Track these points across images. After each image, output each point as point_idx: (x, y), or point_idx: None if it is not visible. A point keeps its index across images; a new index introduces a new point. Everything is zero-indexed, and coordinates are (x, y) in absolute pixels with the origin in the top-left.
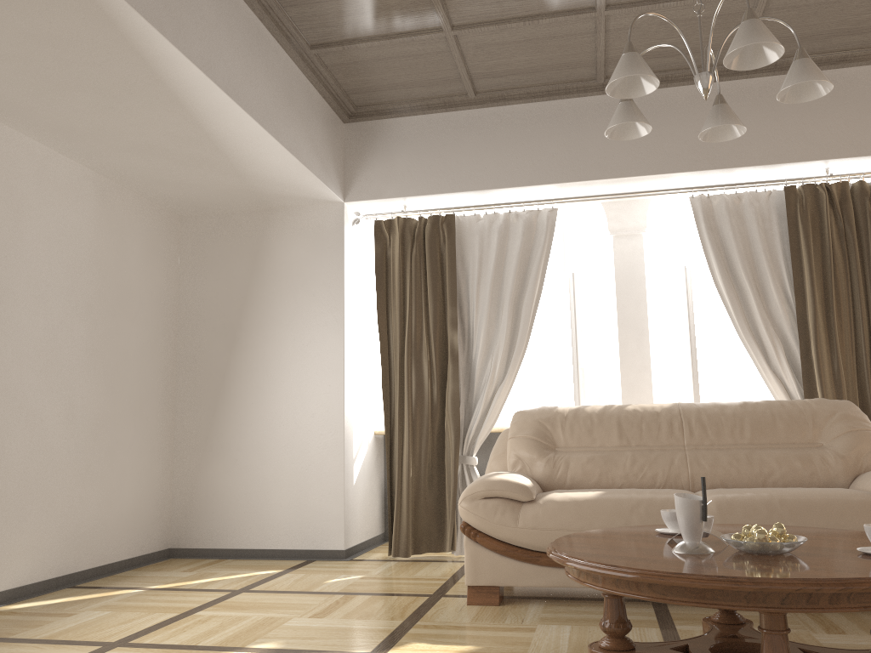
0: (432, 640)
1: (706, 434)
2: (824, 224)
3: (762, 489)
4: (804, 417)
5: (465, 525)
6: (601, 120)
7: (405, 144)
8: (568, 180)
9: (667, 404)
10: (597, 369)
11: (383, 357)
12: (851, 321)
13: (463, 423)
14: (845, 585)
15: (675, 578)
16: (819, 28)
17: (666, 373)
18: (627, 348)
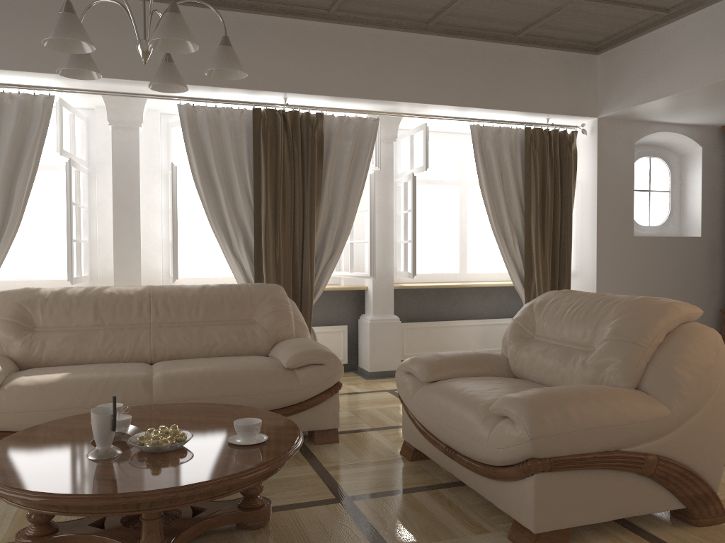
0: None
1: (169, 314)
2: (279, 143)
3: (202, 363)
4: (245, 299)
5: None
6: (99, 20)
7: None
8: None
9: (141, 287)
10: (97, 240)
11: None
12: (292, 220)
13: None
14: (195, 489)
15: (66, 499)
16: None
17: (157, 247)
18: (120, 227)
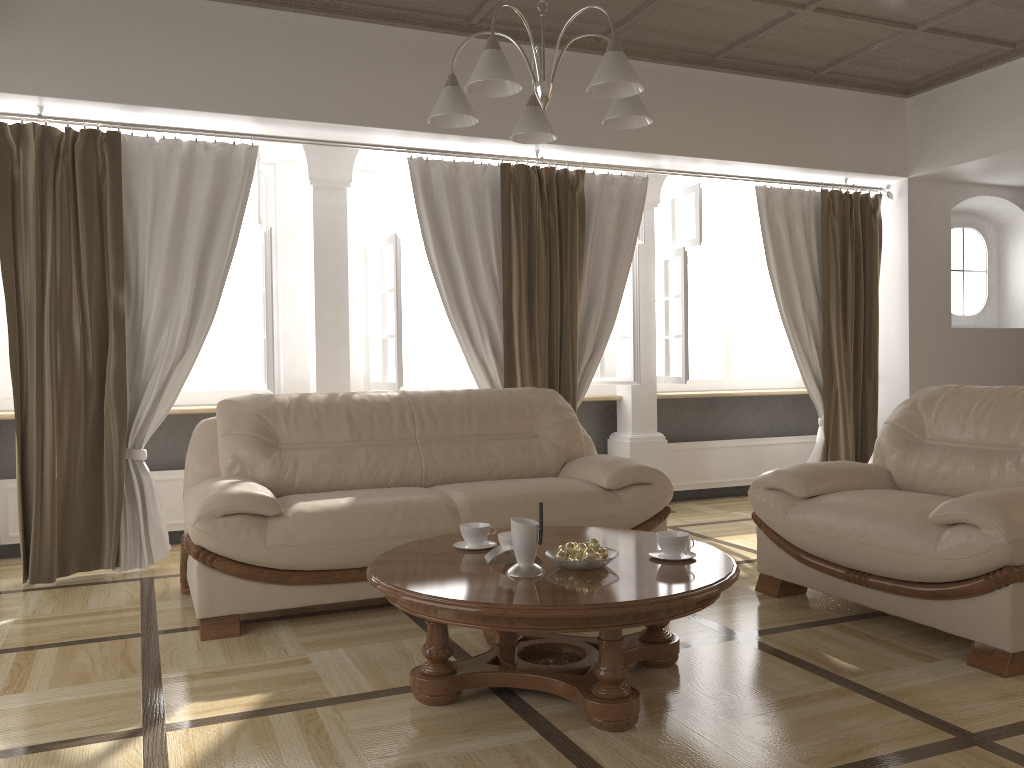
0: (205, 696)
1: (437, 426)
2: (533, 209)
3: (502, 484)
4: (522, 407)
5: (200, 549)
6: (321, 48)
7: (47, 19)
8: (279, 116)
9: (393, 392)
10: (278, 338)
11: (10, 320)
12: (548, 308)
13: (128, 409)
14: (684, 598)
15: (555, 611)
16: (557, 8)
17: (356, 346)
18: (324, 319)
